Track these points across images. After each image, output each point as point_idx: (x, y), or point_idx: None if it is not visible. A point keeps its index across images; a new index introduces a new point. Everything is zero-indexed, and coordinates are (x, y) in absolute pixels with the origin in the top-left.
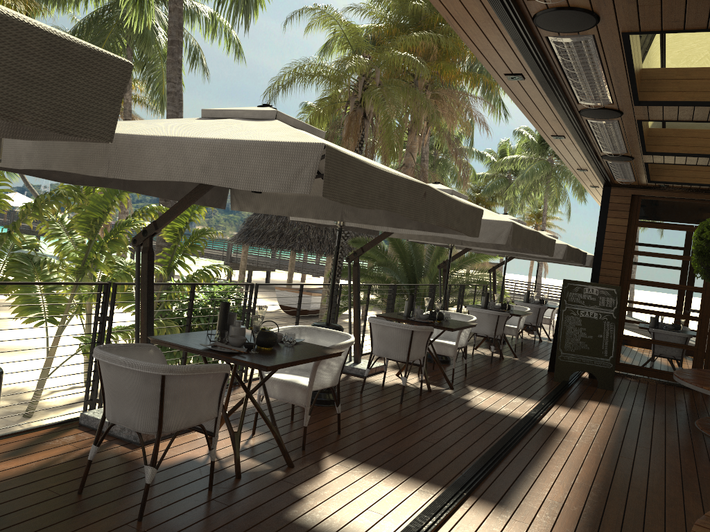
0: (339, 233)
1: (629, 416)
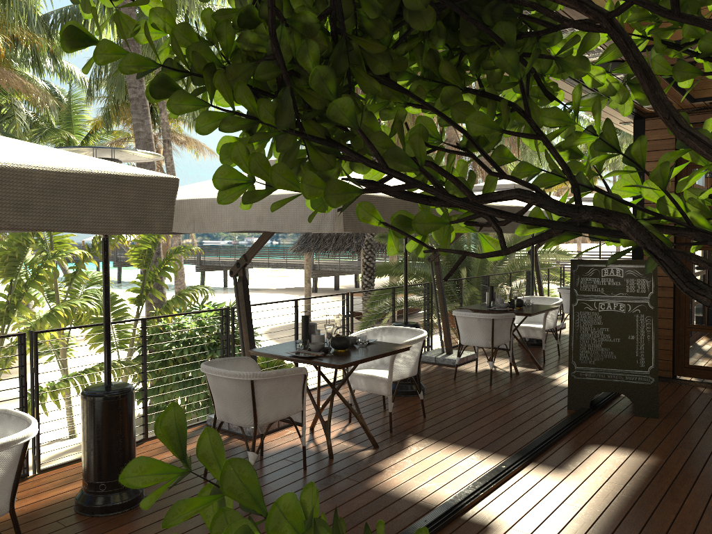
0: (103, 247)
1: (652, 477)
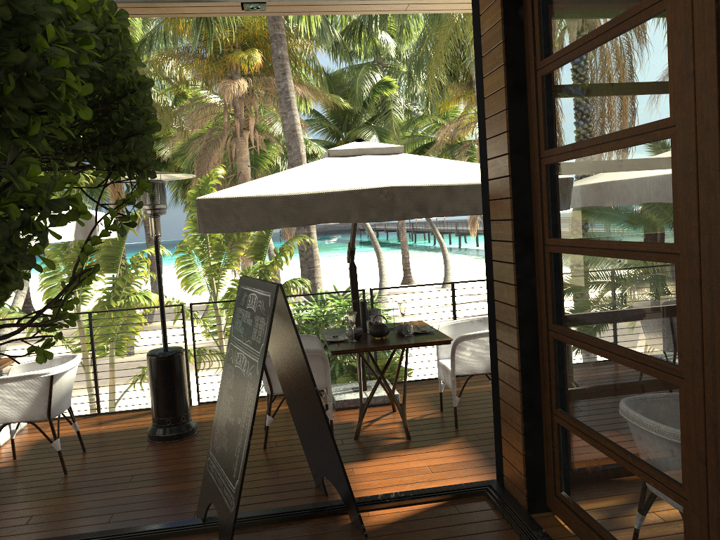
0: None
1: None
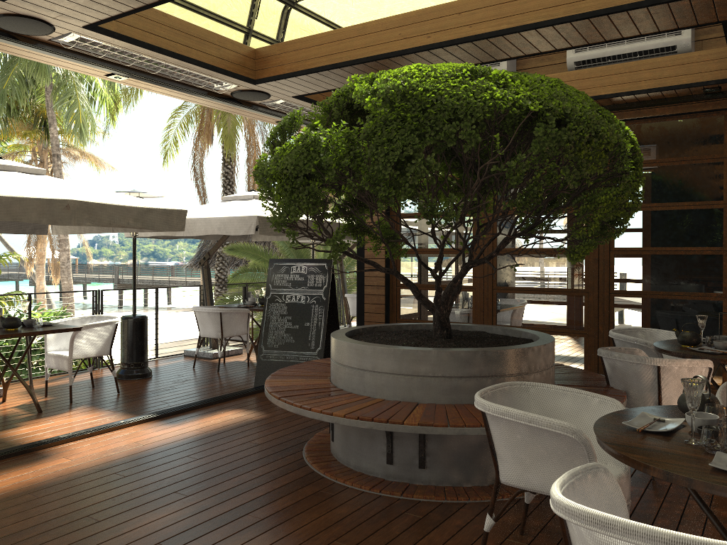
0: None
1: (238, 427)
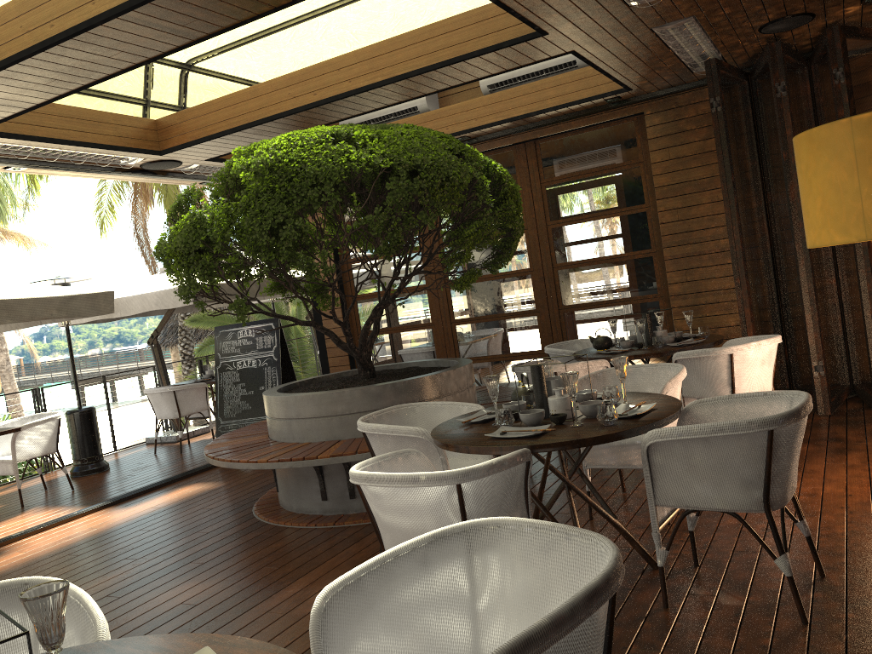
0: None
1: (193, 498)
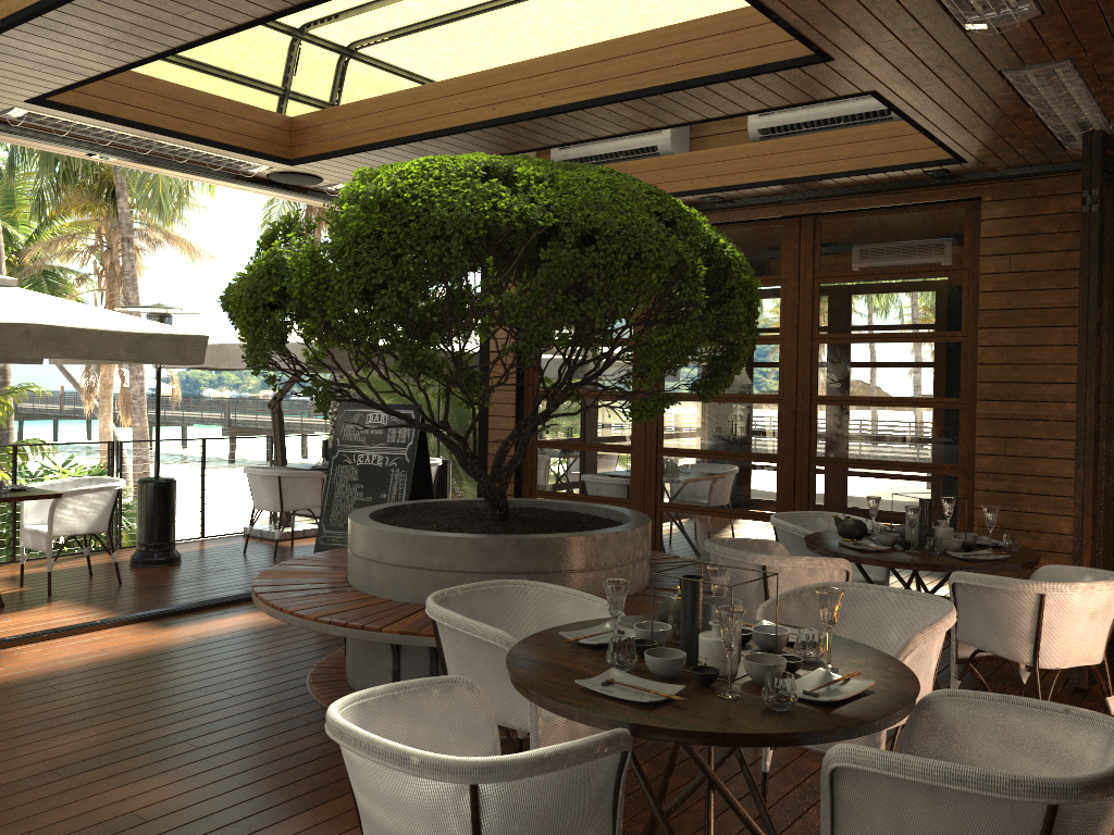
0: None
1: (249, 634)
